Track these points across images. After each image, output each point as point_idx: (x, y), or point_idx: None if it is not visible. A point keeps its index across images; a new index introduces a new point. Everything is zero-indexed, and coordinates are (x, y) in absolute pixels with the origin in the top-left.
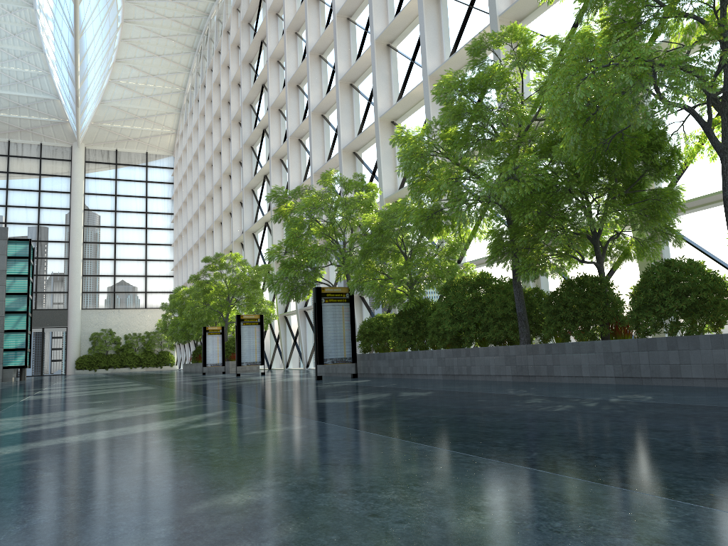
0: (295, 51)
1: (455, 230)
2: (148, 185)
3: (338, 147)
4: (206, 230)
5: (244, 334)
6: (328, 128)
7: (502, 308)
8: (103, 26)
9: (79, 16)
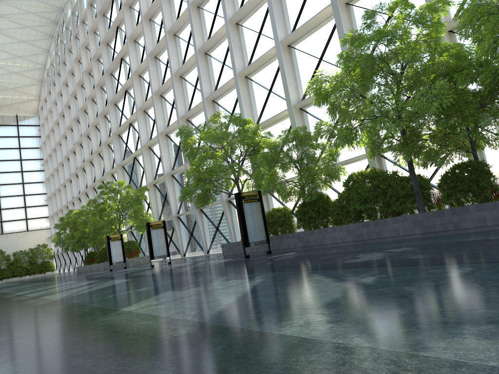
0: (150, 32)
1: None
2: (20, 139)
3: (195, 98)
4: (78, 168)
5: (153, 236)
6: (185, 85)
7: (401, 189)
8: None
9: None
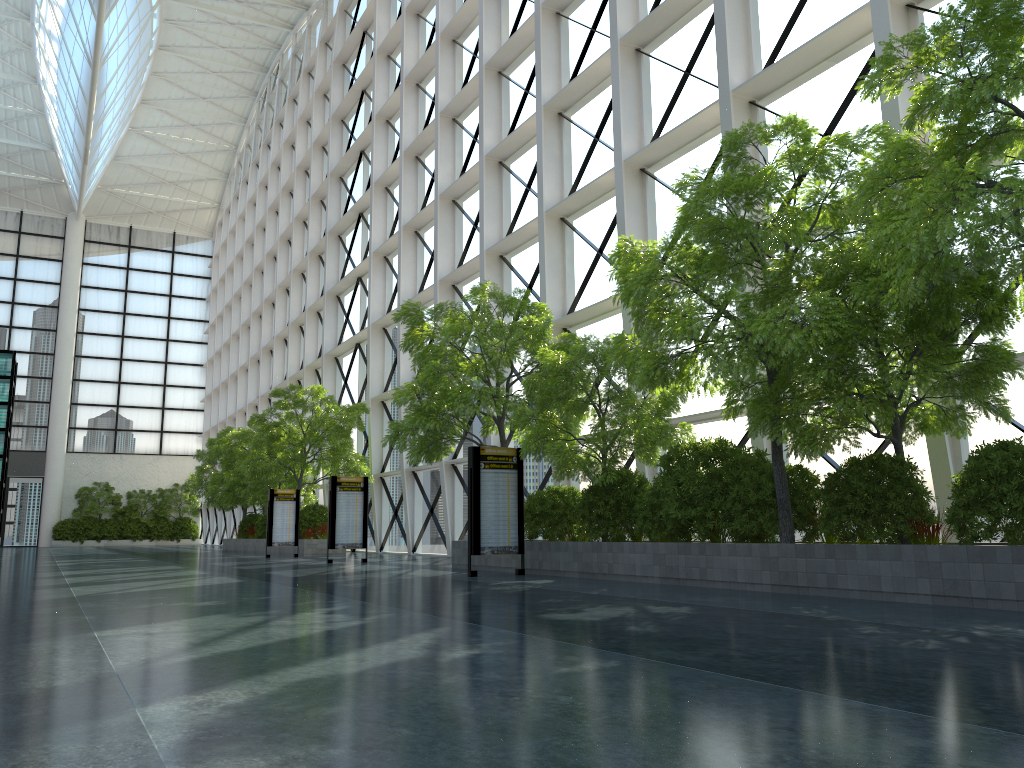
0: (415, 109)
1: (684, 380)
2: (173, 279)
3: (474, 246)
4: (261, 348)
5: (340, 504)
6: (460, 219)
7: (755, 491)
8: (131, 54)
9: (102, 39)
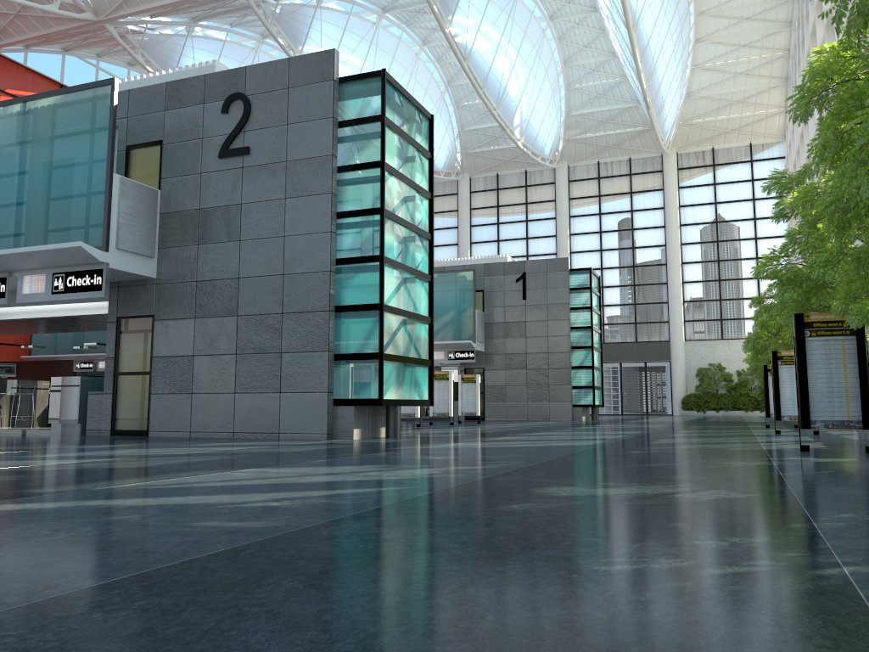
0: None
1: None
2: (754, 185)
3: None
4: None
5: (783, 377)
6: None
7: None
8: (665, 7)
9: (630, 6)
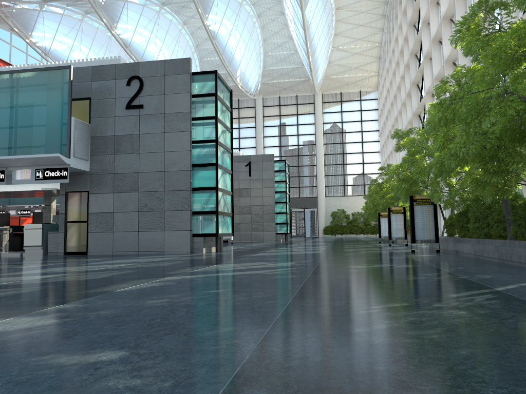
0: (437, 16)
1: None
2: (362, 113)
3: None
4: (395, 143)
5: (392, 219)
6: None
7: (499, 215)
8: (322, 18)
9: (306, 18)
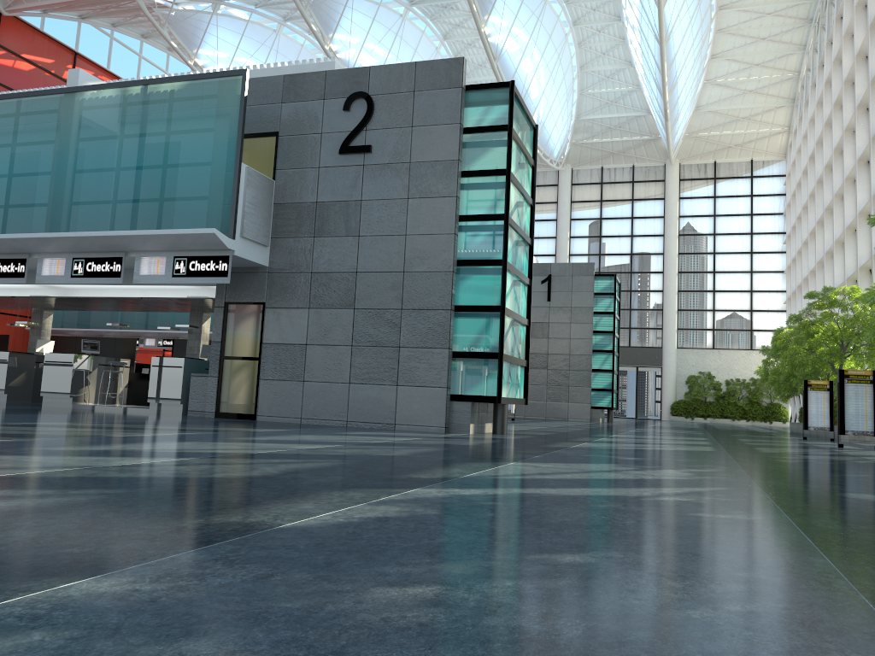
0: None
1: None
2: (753, 200)
3: None
4: (824, 254)
5: (848, 394)
6: None
7: None
8: (692, 23)
9: (664, 20)
